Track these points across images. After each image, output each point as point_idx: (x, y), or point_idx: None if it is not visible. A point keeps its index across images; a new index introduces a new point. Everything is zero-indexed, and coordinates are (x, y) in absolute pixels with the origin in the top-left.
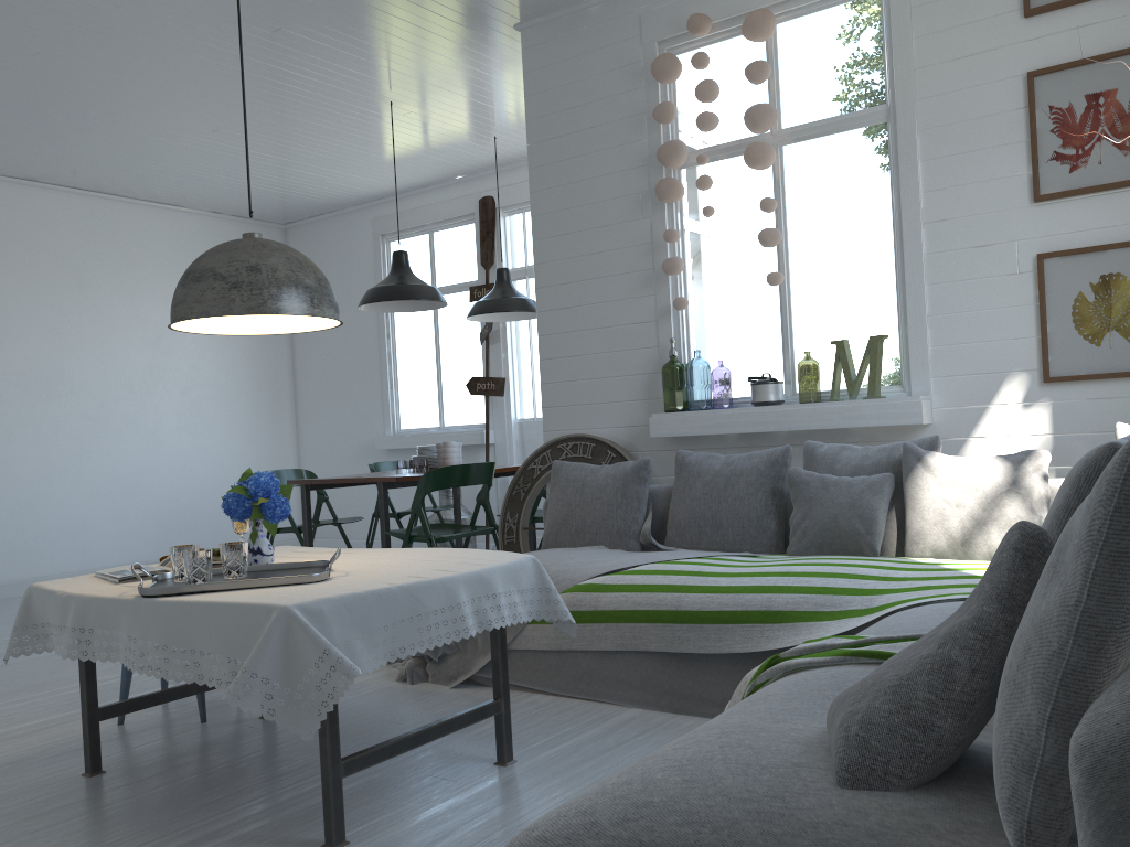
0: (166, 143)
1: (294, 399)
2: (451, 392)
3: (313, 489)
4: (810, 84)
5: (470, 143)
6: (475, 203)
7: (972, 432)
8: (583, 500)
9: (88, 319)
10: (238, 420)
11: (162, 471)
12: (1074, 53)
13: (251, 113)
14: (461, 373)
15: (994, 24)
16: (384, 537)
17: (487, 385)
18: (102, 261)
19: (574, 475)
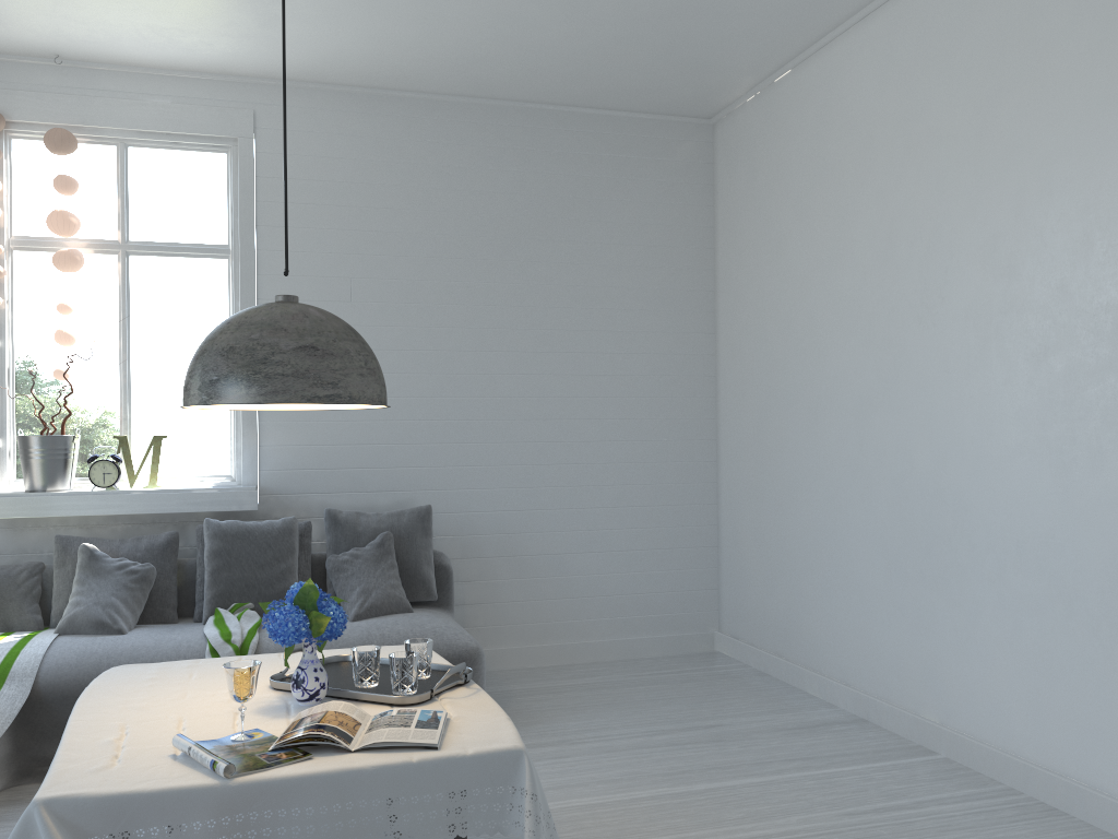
0: None
1: None
2: None
3: None
4: None
5: None
6: None
7: None
8: None
9: None
10: None
11: None
12: None
13: None
14: None
15: None
16: None
17: None
18: None
19: None
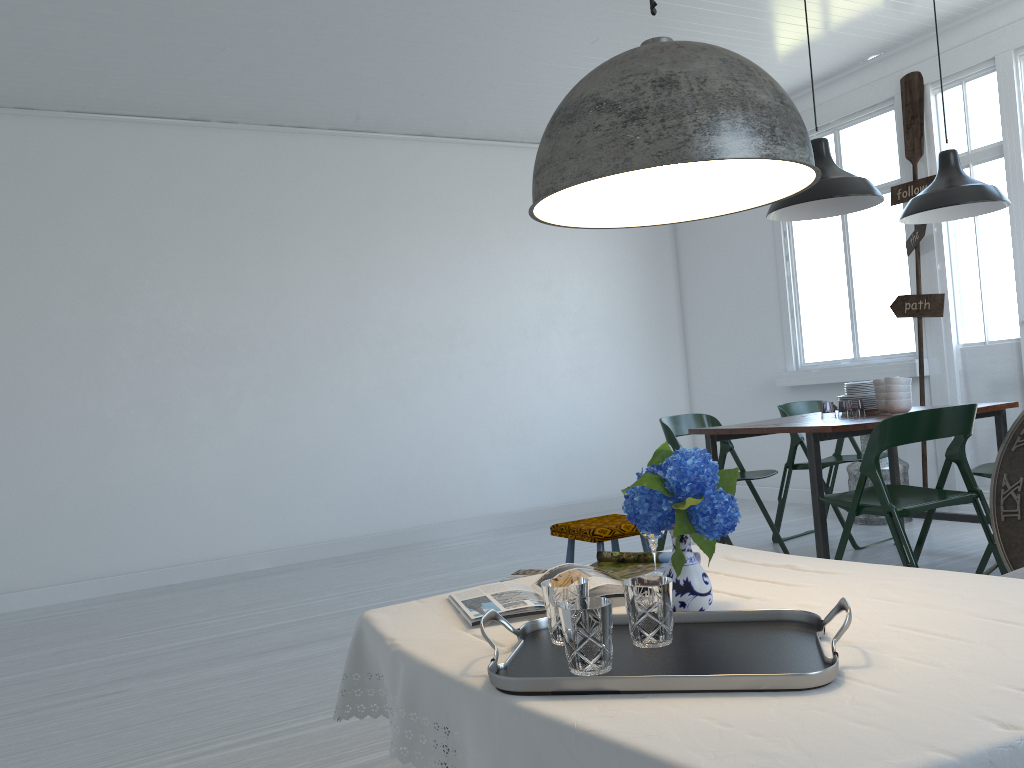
0: (545, 69)
1: (682, 336)
2: (868, 316)
3: (720, 439)
4: None
5: (894, 2)
6: (894, 85)
7: None
8: None
9: (483, 267)
10: (628, 361)
11: (556, 415)
12: None
13: (631, 8)
14: (880, 293)
15: None
16: (816, 503)
17: (918, 304)
18: (493, 209)
19: None
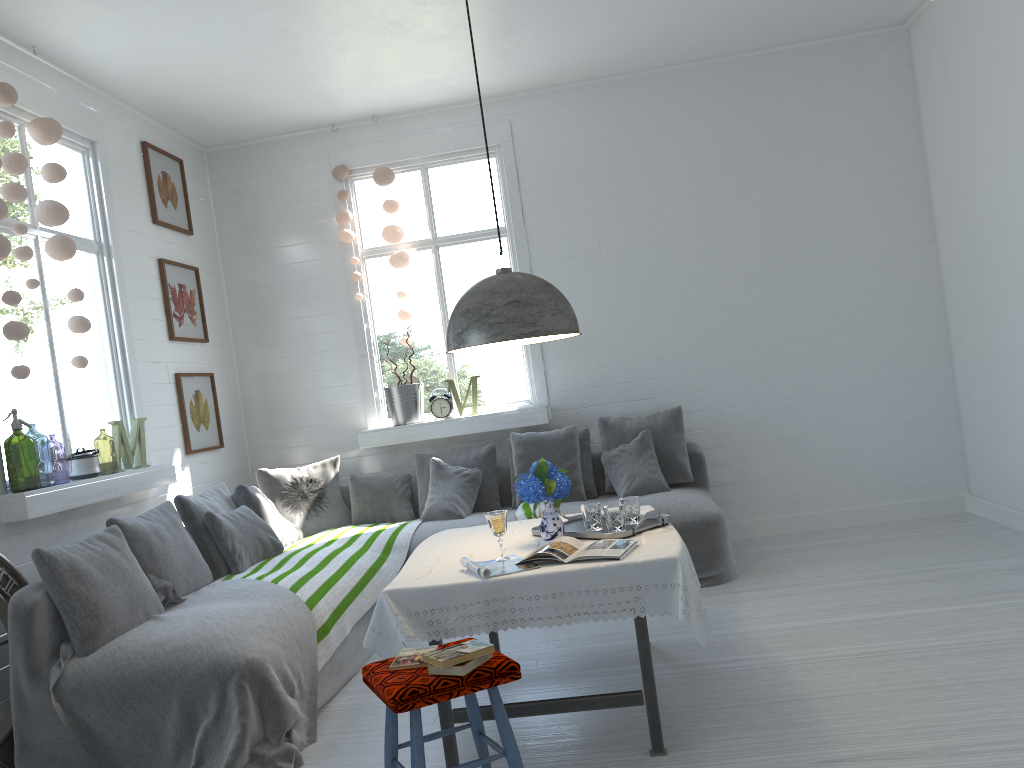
0: None
1: None
2: None
3: None
4: (52, 198)
5: None
6: None
7: (168, 489)
8: (115, 576)
9: None
10: None
11: None
12: (170, 256)
13: None
14: None
15: (143, 219)
16: None
17: None
18: None
19: (80, 557)
